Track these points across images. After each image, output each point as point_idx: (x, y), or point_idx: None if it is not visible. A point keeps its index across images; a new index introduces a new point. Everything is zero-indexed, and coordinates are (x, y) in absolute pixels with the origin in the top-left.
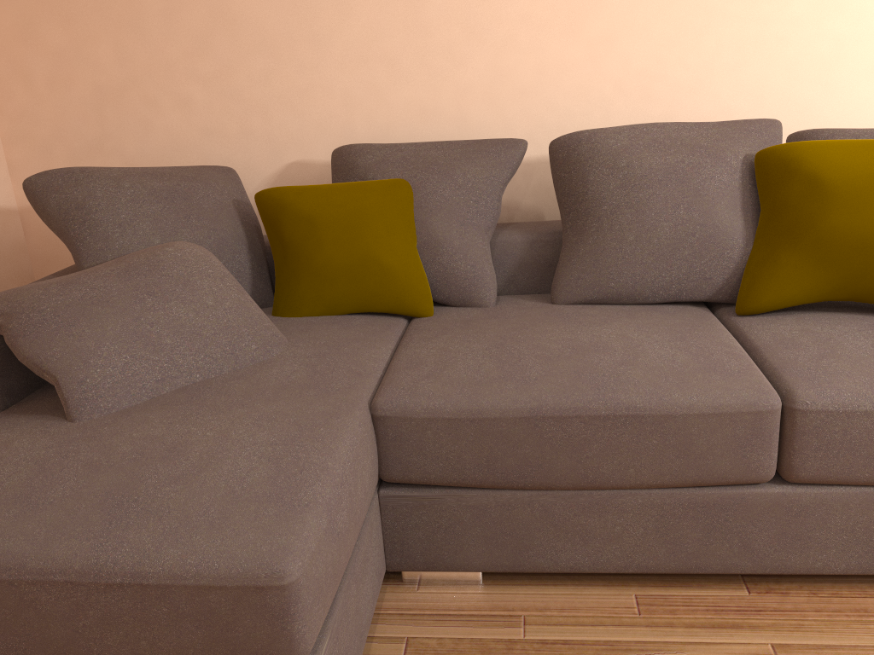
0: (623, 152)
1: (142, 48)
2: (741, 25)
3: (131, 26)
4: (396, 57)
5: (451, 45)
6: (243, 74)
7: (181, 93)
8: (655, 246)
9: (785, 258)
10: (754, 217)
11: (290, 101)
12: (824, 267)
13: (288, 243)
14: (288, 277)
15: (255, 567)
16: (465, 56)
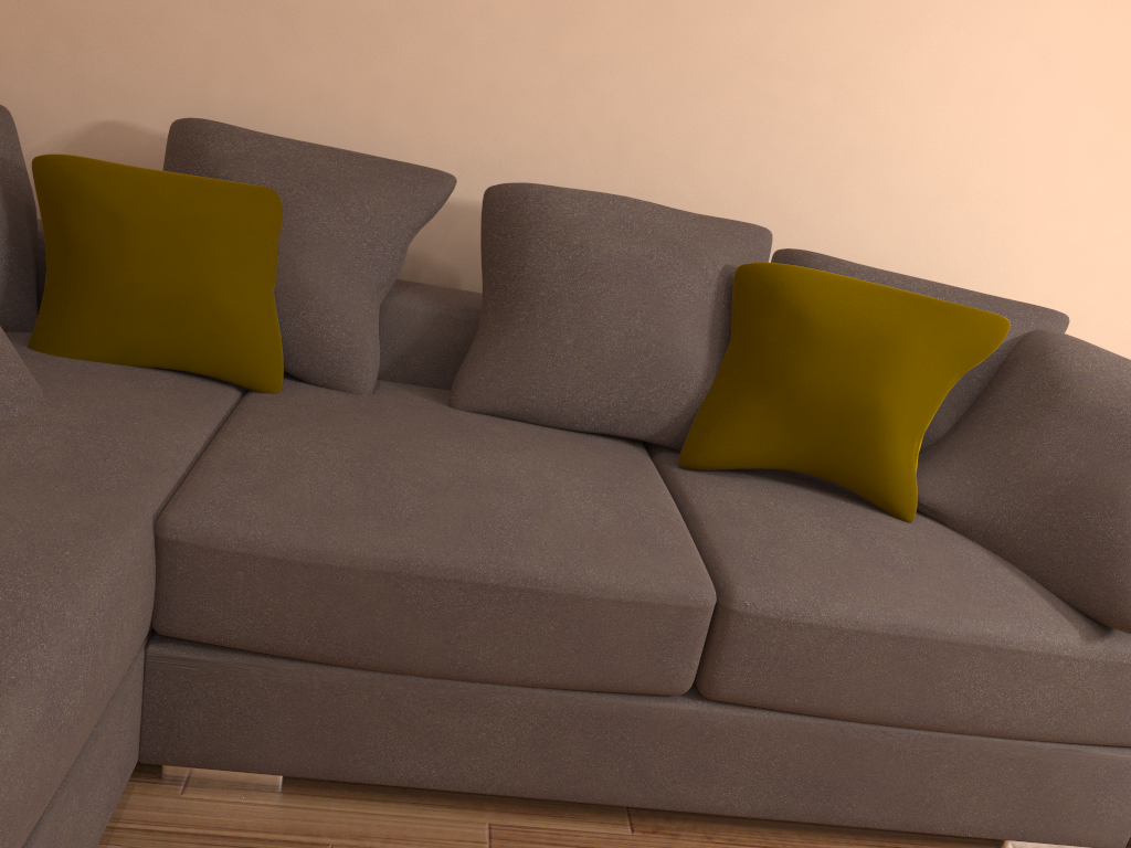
0: (579, 226)
1: None
2: (747, 99)
3: None
4: (294, 12)
5: (377, 18)
6: None
7: None
8: (597, 359)
9: (749, 408)
10: (721, 347)
11: (120, 30)
12: (791, 428)
13: (74, 244)
14: (66, 296)
15: None
16: (393, 39)
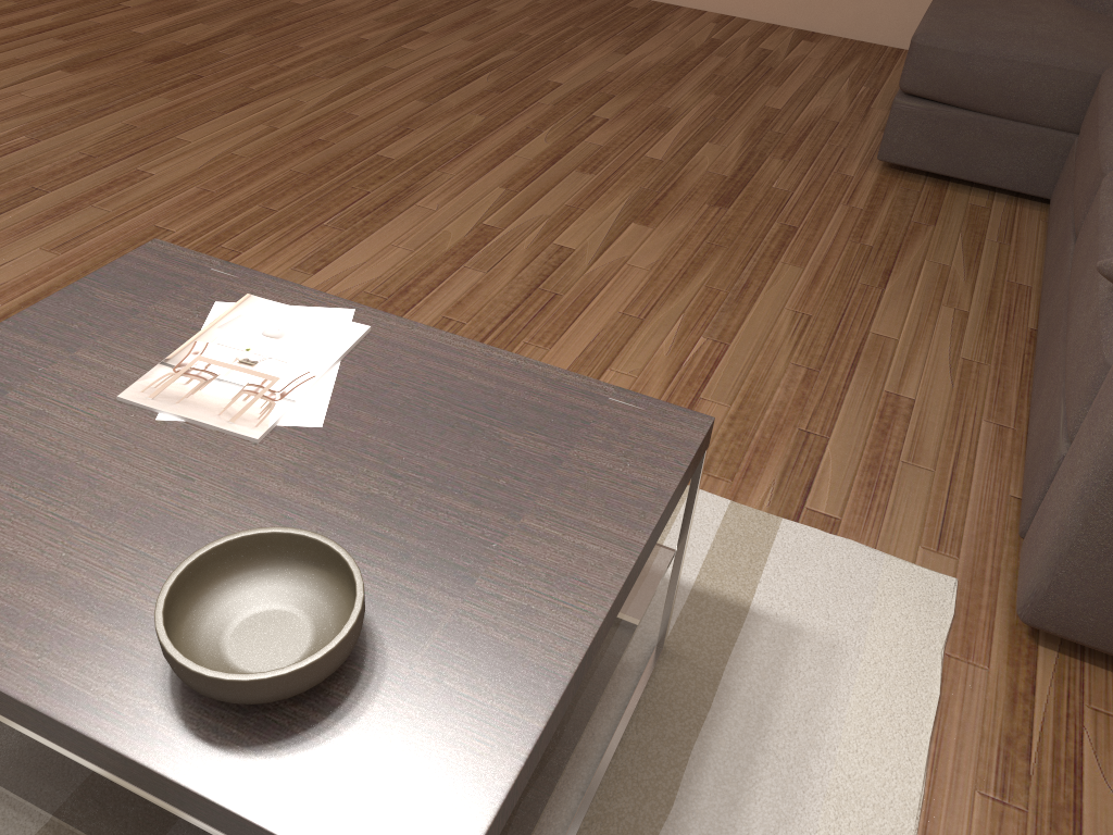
0: None
1: None
2: None
3: None
4: None
5: None
6: None
7: None
8: None
9: None
10: None
11: None
12: None
13: None
14: None
15: (917, 31)
16: None
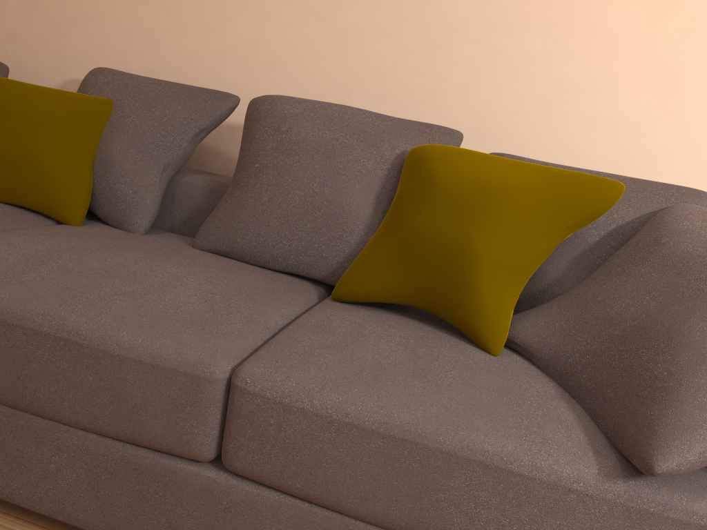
0: (290, 118)
1: None
2: (477, 48)
3: None
4: (174, 6)
5: (222, 6)
6: None
7: None
8: (283, 212)
9: (381, 251)
10: (386, 210)
11: (82, 24)
12: (407, 267)
13: None
14: None
15: None
16: (231, 19)
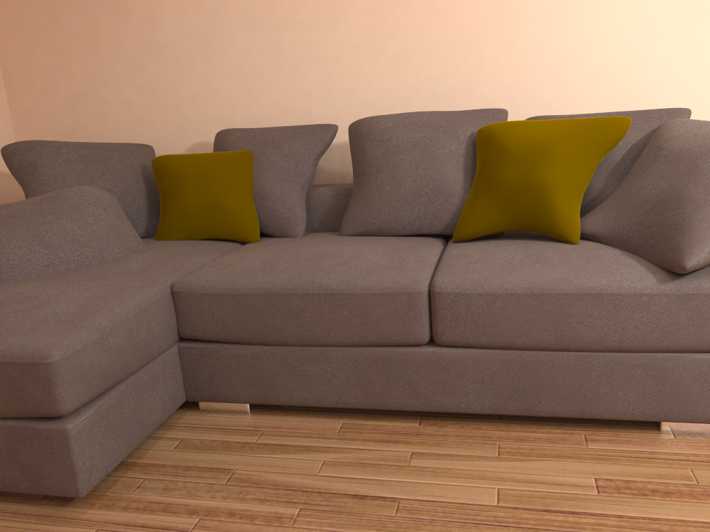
0: (387, 130)
1: (100, 66)
2: (496, 44)
3: (94, 52)
4: (262, 70)
5: (298, 62)
6: (164, 83)
7: (124, 96)
8: (403, 194)
9: (481, 201)
10: (472, 175)
11: (194, 101)
12: (502, 206)
13: (166, 191)
14: (165, 214)
15: (34, 352)
16: (308, 69)
